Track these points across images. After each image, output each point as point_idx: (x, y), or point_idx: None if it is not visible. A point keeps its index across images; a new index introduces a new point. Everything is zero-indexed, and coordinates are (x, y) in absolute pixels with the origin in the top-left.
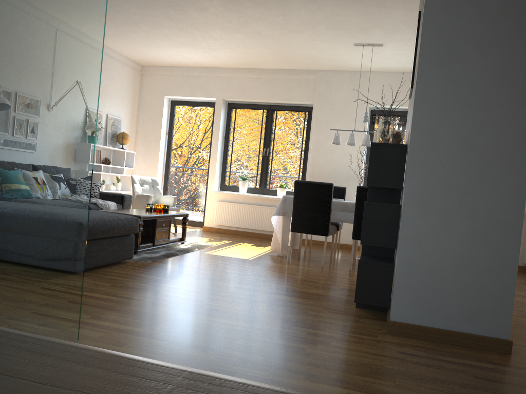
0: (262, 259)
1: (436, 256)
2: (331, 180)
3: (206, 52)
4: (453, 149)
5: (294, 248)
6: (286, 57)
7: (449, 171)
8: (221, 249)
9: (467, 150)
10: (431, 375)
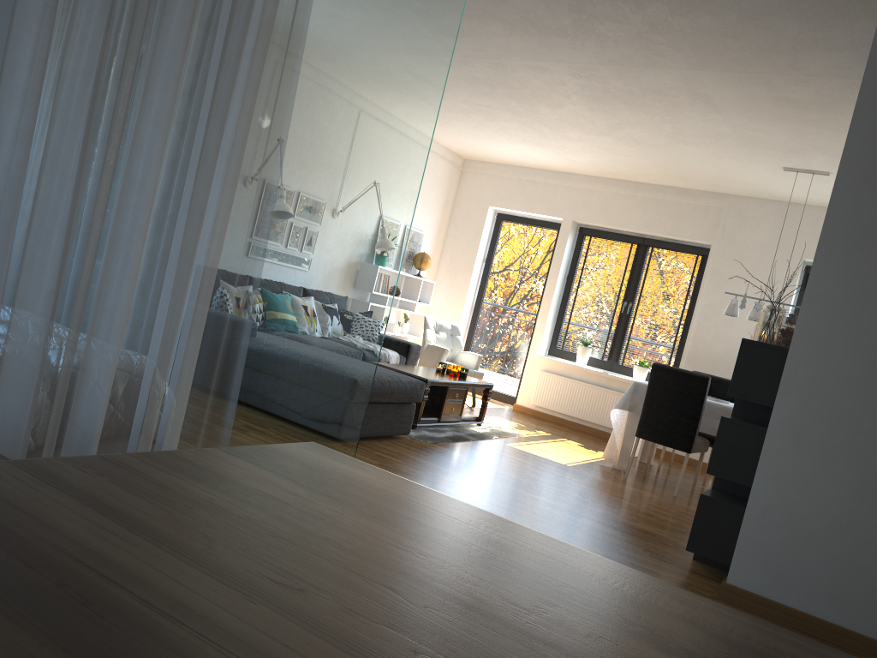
0: (587, 468)
1: (803, 509)
2: (721, 367)
3: (557, 153)
4: (850, 368)
5: (643, 462)
6: (677, 172)
7: (839, 397)
8: (531, 443)
9: (869, 373)
10: None
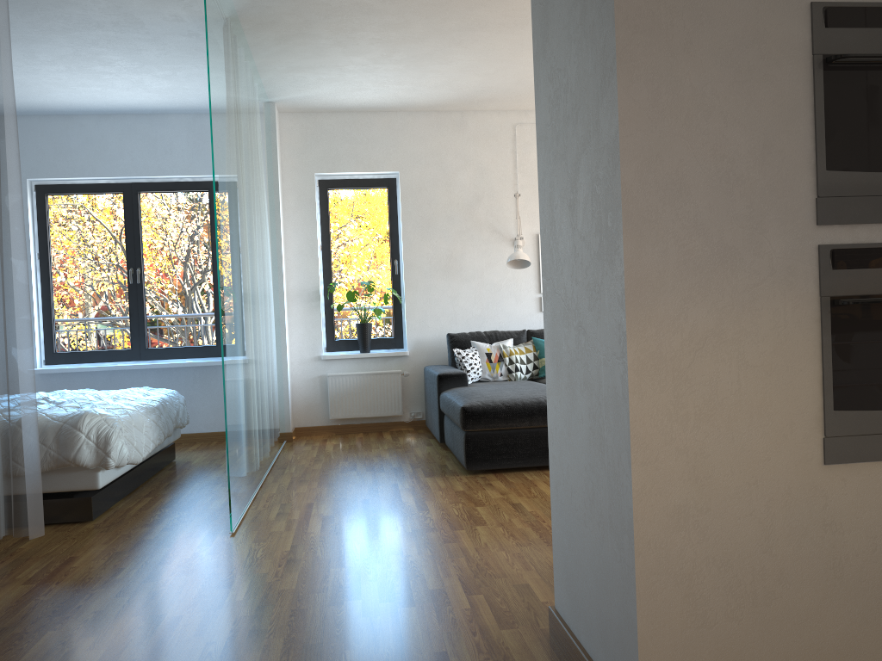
0: None
1: (571, 477)
2: None
3: None
4: (564, 227)
5: None
6: None
7: (565, 279)
8: None
9: (572, 223)
10: None
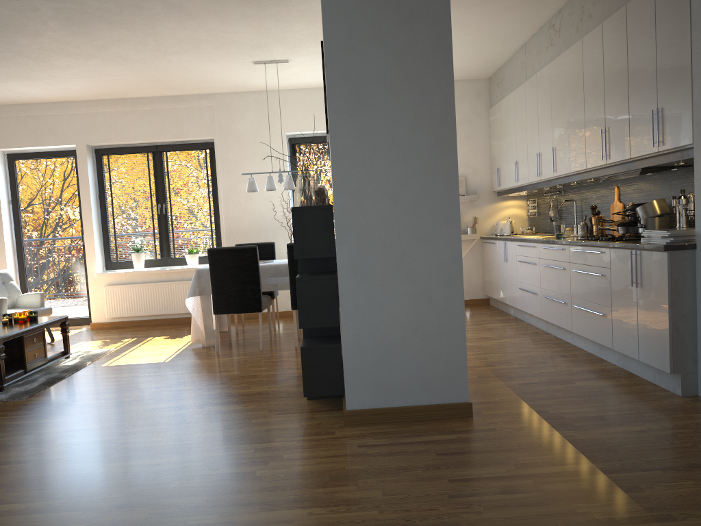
0: (183, 357)
1: (383, 329)
2: (254, 235)
3: (49, 84)
4: (382, 207)
5: (222, 331)
6: (167, 82)
7: (381, 232)
8: (124, 354)
9: (396, 206)
10: (394, 465)
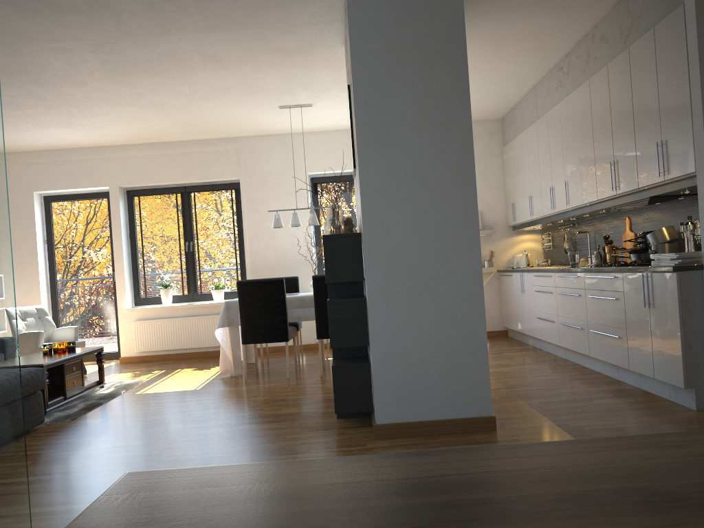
0: (213, 385)
1: (410, 346)
2: (278, 270)
3: (87, 130)
4: (407, 233)
5: (248, 362)
6: (197, 126)
7: (407, 256)
8: (156, 384)
9: (420, 232)
10: None
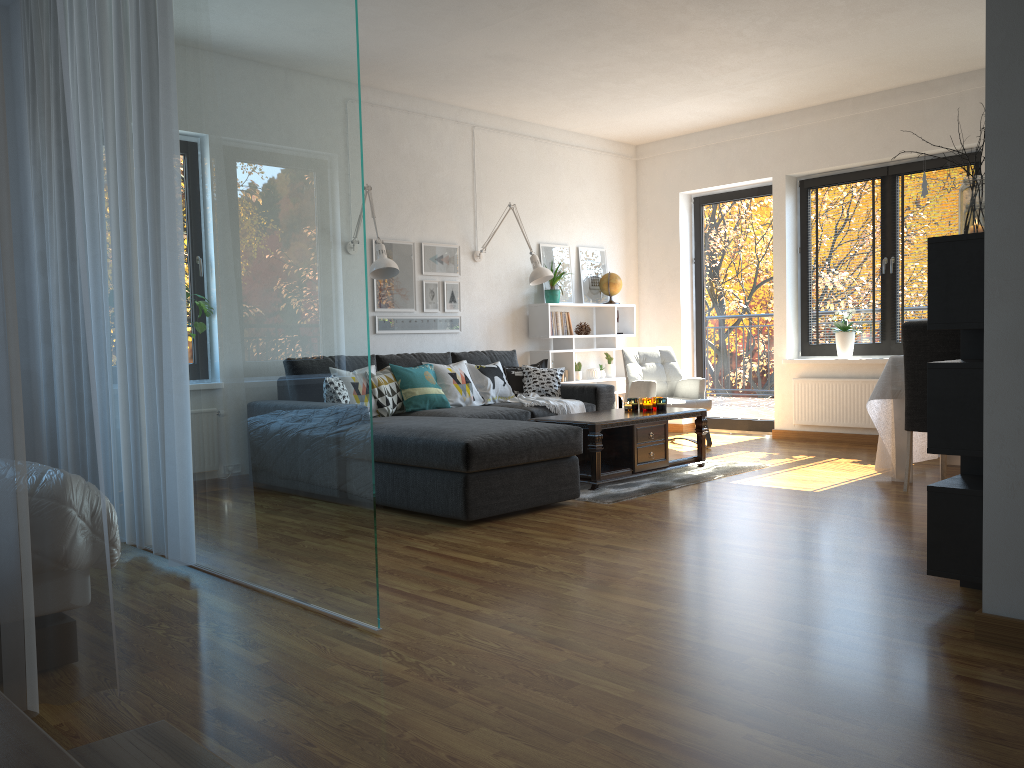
0: (846, 490)
1: None
2: None
3: (730, 95)
4: None
5: (951, 464)
6: (896, 62)
7: None
8: (774, 474)
9: None
10: (983, 726)
